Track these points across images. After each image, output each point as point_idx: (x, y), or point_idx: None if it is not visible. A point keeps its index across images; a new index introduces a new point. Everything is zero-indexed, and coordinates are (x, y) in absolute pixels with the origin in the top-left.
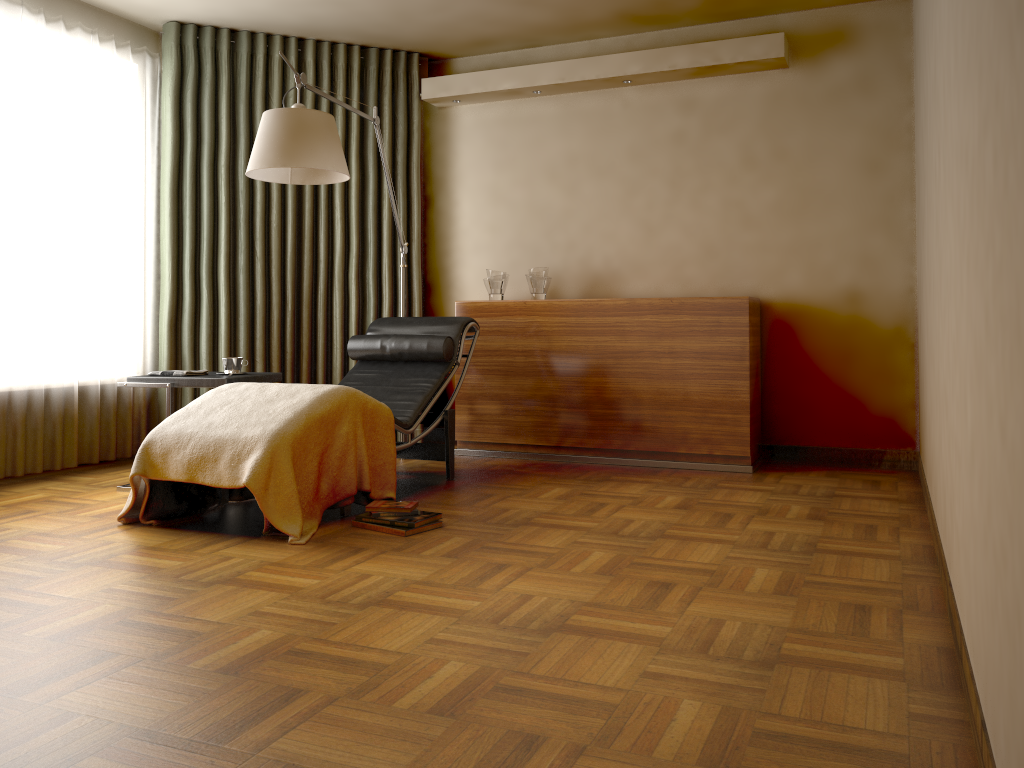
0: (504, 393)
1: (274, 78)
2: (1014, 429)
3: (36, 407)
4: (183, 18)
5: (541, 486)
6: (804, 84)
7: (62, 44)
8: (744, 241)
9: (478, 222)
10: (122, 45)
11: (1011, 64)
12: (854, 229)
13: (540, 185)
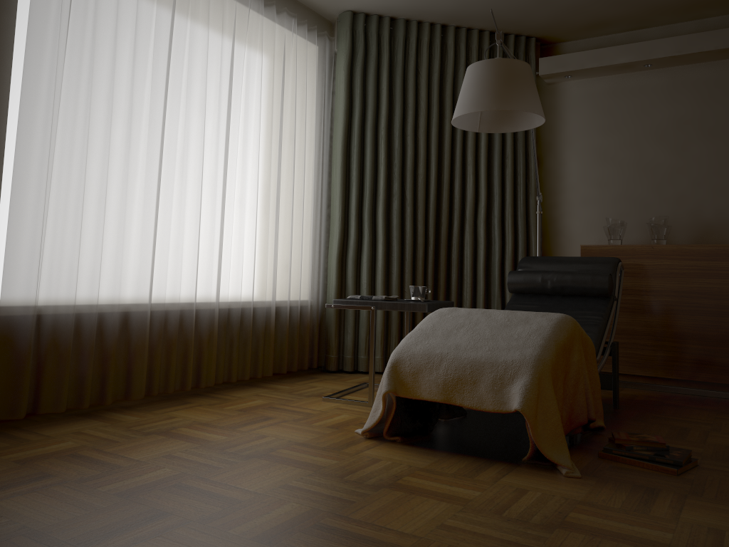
0: (631, 328)
1: (423, 57)
2: None
3: (246, 323)
4: (357, 7)
5: (721, 421)
6: None
7: (274, 24)
8: None
9: (585, 179)
10: (311, 29)
11: None
12: None
13: (647, 146)
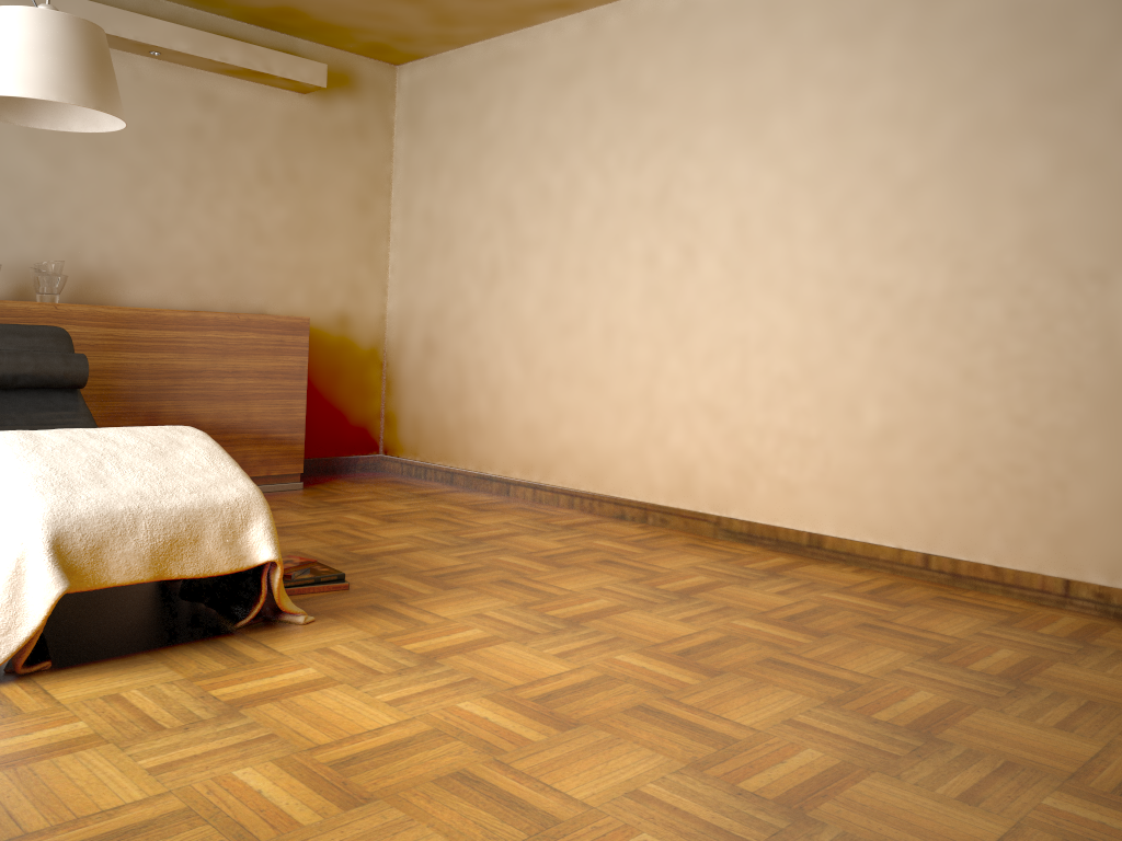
0: None
1: None
2: (1058, 419)
3: None
4: None
5: None
6: (316, 114)
7: None
8: (256, 257)
9: None
10: None
11: (1071, 289)
12: (347, 259)
13: (12, 145)
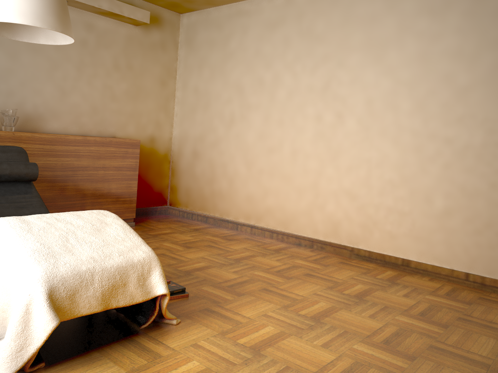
0: None
1: None
2: None
3: None
4: None
5: None
6: (142, 36)
7: None
8: (111, 107)
9: None
10: None
11: None
12: (155, 109)
13: None
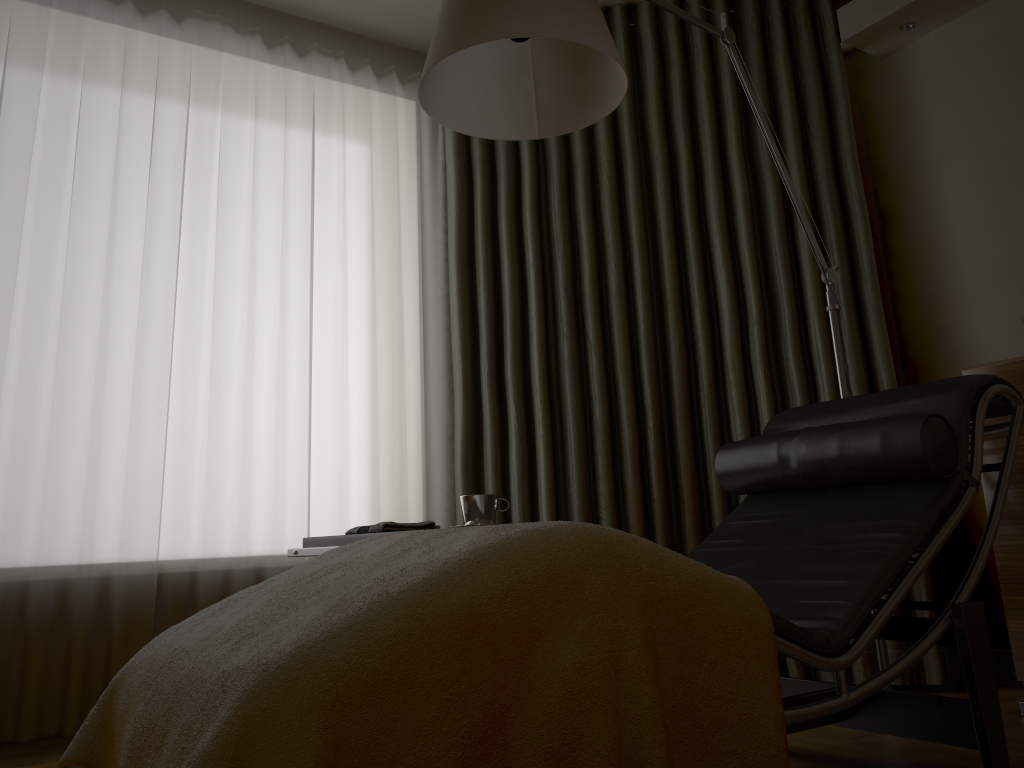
0: None
1: None
2: None
3: None
4: None
5: None
6: None
7: (286, 71)
8: None
9: (992, 226)
10: (384, 72)
11: None
12: None
13: None
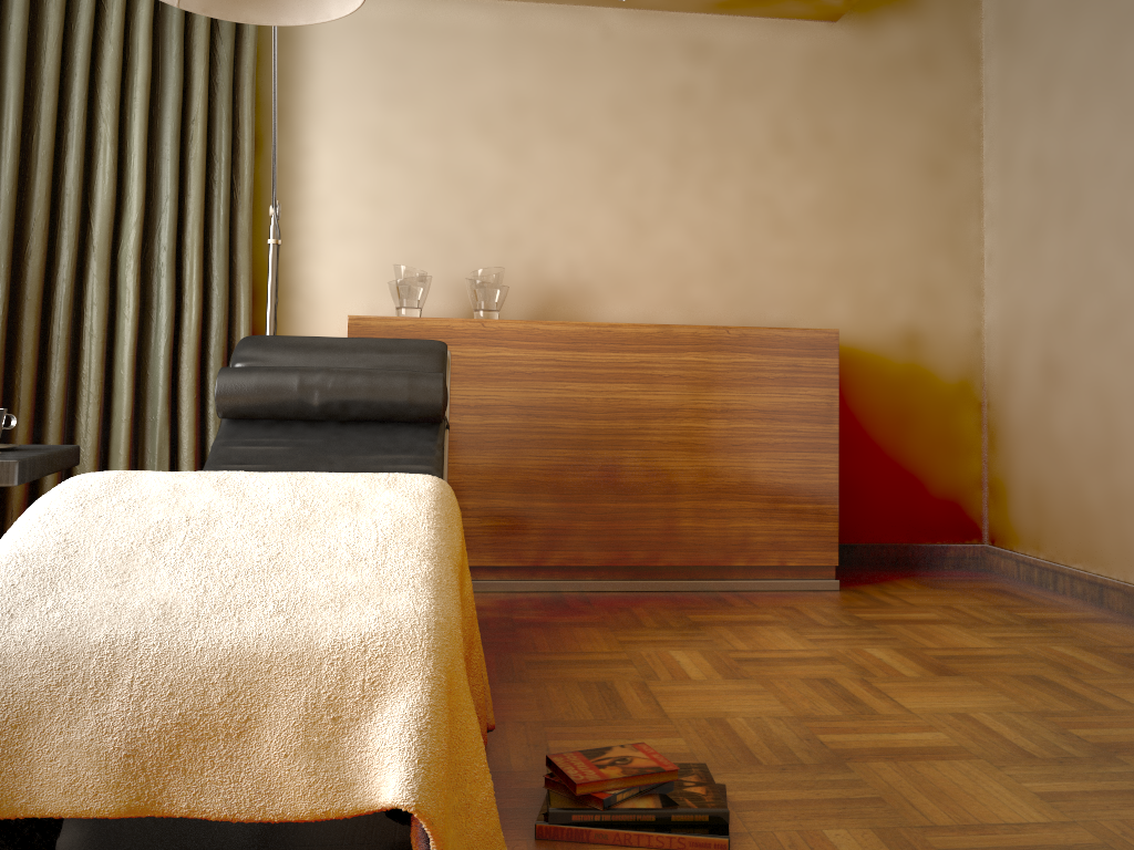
0: None
1: None
2: None
3: None
4: None
5: (636, 650)
6: (855, 47)
7: None
8: (774, 254)
9: (348, 188)
10: None
11: None
12: (913, 249)
13: (463, 139)
